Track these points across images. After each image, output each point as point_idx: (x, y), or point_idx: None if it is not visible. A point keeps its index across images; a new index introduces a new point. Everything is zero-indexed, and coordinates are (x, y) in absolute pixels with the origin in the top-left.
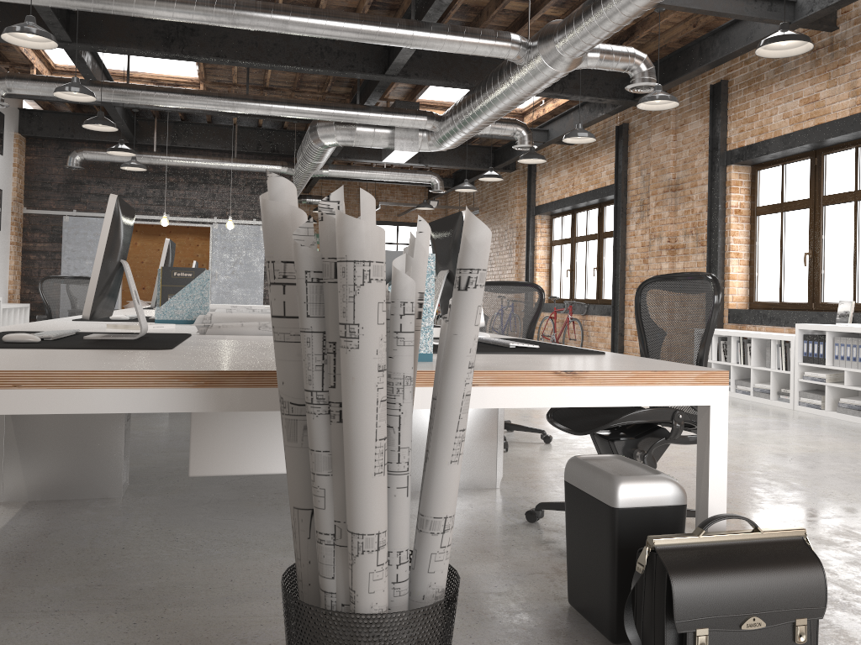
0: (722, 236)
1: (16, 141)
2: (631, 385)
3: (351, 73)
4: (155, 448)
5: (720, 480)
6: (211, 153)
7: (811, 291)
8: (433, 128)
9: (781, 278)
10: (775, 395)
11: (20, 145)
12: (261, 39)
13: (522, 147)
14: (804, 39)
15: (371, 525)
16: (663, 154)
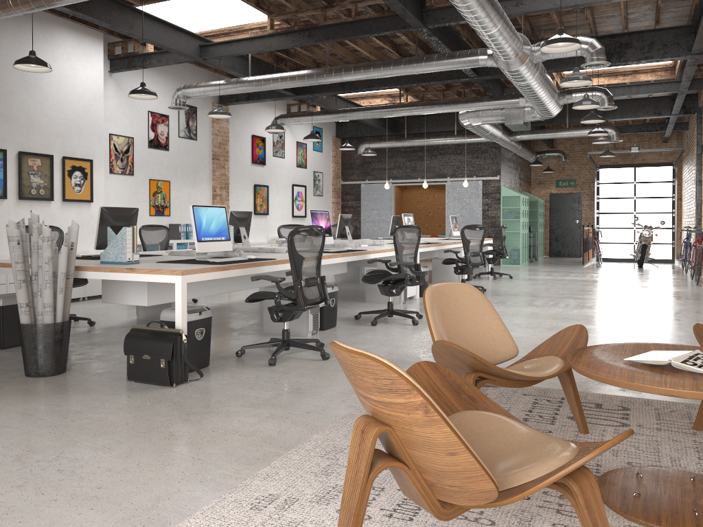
0: None
1: (332, 142)
2: (149, 274)
3: (448, 81)
4: (234, 309)
5: (179, 312)
6: (444, 133)
7: None
8: (526, 105)
9: None
10: None
11: (336, 144)
12: None
13: (602, 108)
14: (559, 41)
15: (18, 301)
16: None
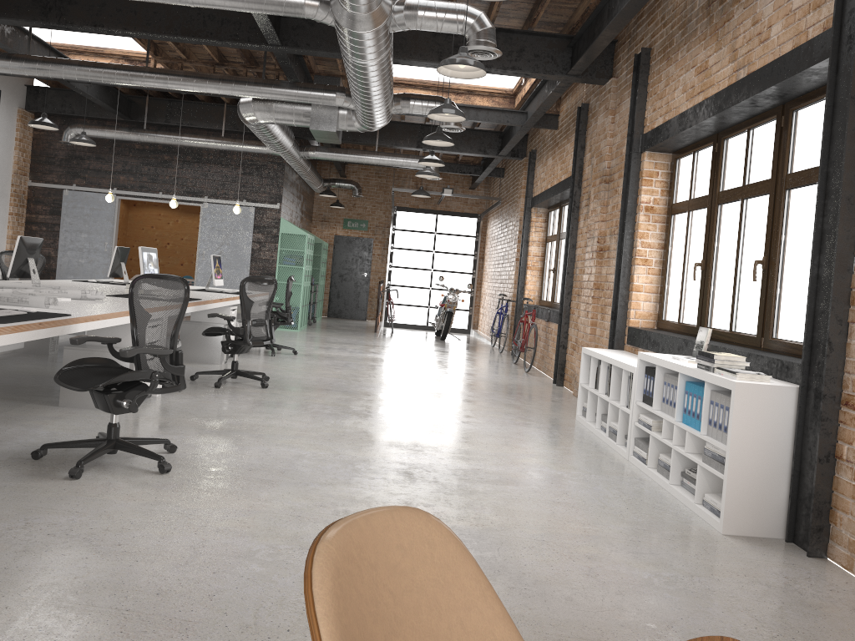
0: (630, 238)
1: (19, 116)
2: None
3: (233, 43)
4: None
5: None
6: (206, 132)
7: (700, 312)
8: (345, 105)
9: (682, 293)
10: (623, 439)
11: (25, 120)
12: (141, 7)
13: (447, 128)
14: None
15: None
16: (603, 139)
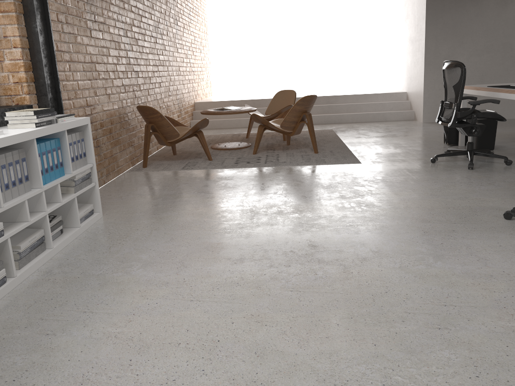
0: None
1: None
2: None
3: None
4: None
5: None
6: None
7: None
8: None
9: None
10: None
11: None
12: None
13: None
14: None
15: None
16: None
